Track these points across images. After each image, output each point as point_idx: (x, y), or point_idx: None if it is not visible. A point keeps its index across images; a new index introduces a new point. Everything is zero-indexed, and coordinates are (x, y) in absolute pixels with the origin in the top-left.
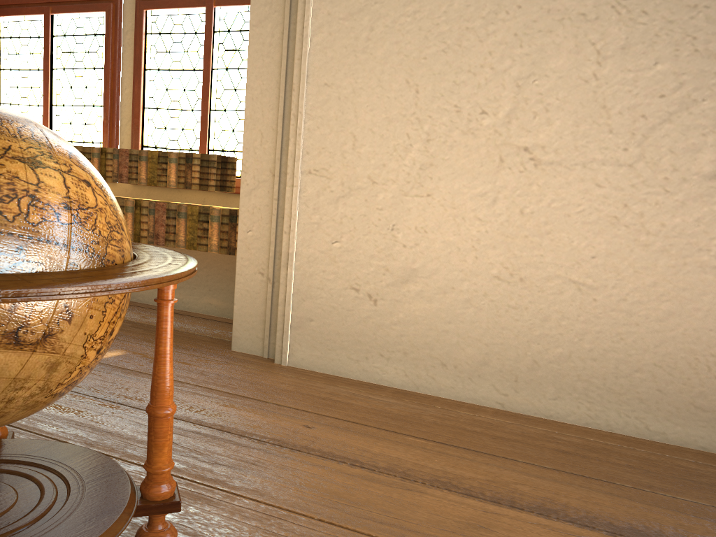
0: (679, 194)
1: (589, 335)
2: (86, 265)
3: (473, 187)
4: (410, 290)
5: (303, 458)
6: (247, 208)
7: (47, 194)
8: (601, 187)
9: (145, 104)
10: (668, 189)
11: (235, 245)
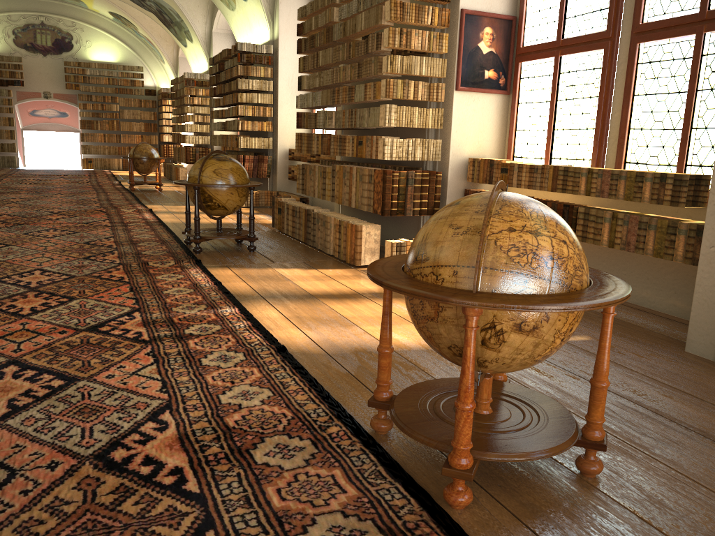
0: None
1: None
2: (558, 291)
3: None
4: None
5: None
6: (712, 226)
7: (541, 251)
8: None
9: (631, 125)
10: None
11: (699, 257)
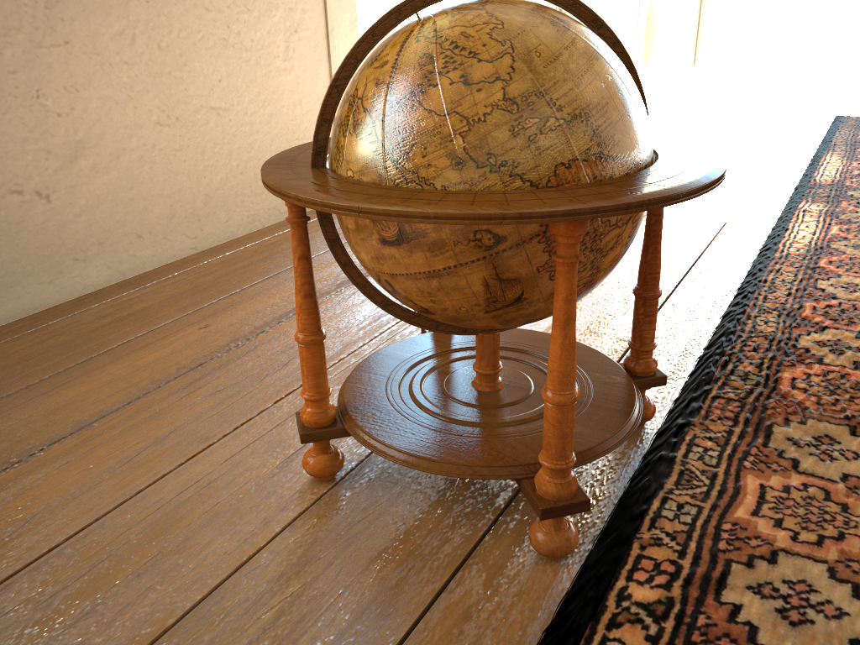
0: (255, 11)
1: (234, 154)
2: None
3: (110, 26)
4: (83, 168)
5: (282, 329)
6: None
7: None
8: (210, 11)
9: None
10: (248, 8)
11: None
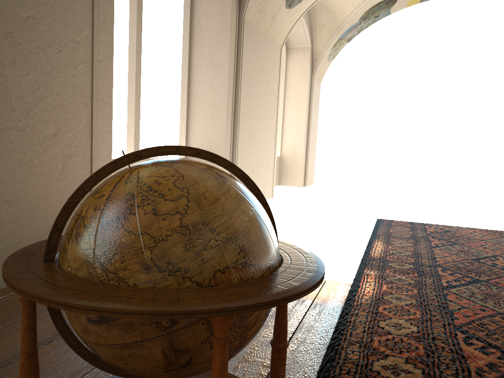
0: (44, 144)
1: (17, 229)
2: None
3: None
4: None
5: None
6: None
7: None
8: (12, 143)
9: None
10: (40, 142)
11: None
